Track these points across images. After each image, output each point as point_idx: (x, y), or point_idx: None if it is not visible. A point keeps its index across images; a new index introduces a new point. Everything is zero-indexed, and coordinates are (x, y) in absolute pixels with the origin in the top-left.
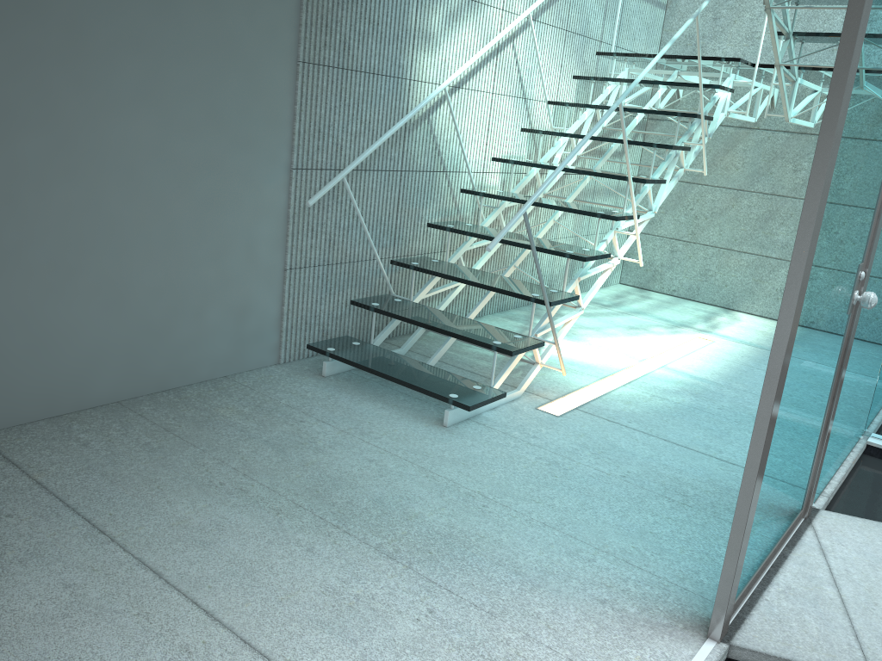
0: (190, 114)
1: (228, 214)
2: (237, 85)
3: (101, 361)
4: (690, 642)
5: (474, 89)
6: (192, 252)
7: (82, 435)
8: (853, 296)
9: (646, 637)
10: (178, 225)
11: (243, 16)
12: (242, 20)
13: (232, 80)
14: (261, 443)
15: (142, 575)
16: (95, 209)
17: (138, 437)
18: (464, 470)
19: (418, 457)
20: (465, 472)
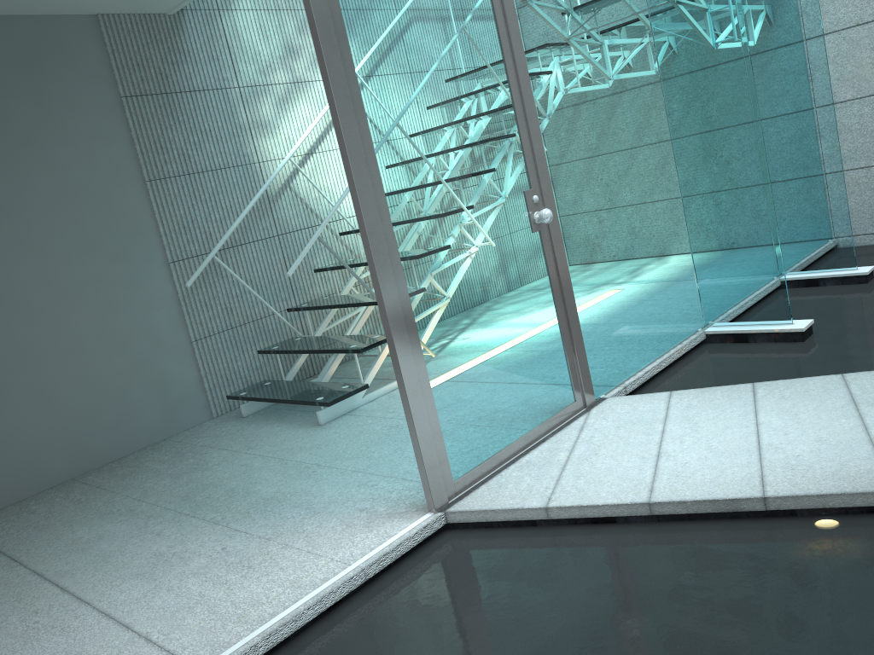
0: (63, 248)
1: (123, 313)
2: (97, 216)
3: (47, 451)
4: (413, 518)
5: (328, 149)
6: (100, 350)
7: (34, 507)
8: (530, 217)
9: (380, 524)
10: (80, 332)
11: (84, 165)
12: (84, 167)
13: (91, 213)
14: (164, 476)
15: (30, 578)
16: (4, 339)
17: (74, 497)
18: (315, 451)
19: (283, 452)
20: (314, 453)
